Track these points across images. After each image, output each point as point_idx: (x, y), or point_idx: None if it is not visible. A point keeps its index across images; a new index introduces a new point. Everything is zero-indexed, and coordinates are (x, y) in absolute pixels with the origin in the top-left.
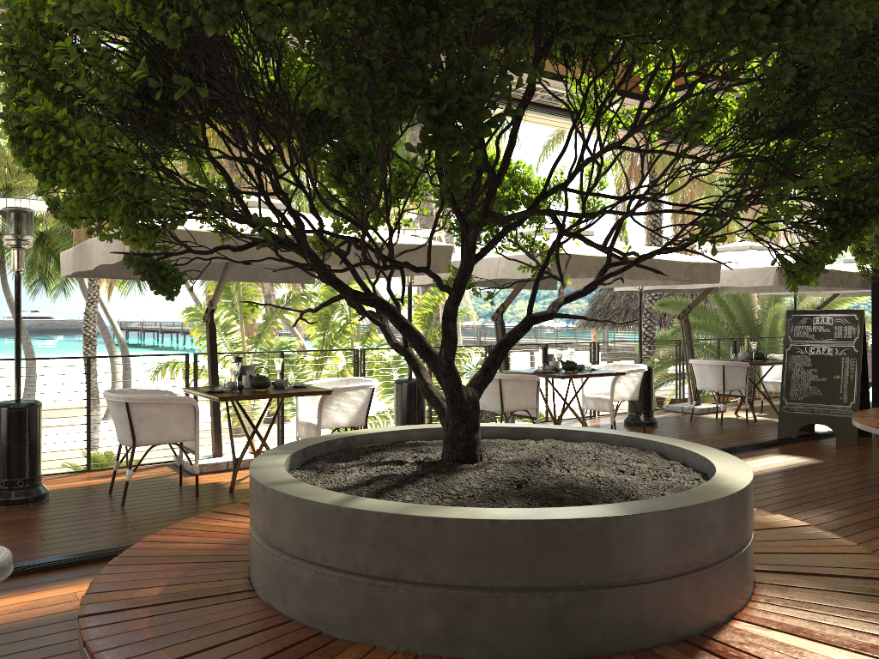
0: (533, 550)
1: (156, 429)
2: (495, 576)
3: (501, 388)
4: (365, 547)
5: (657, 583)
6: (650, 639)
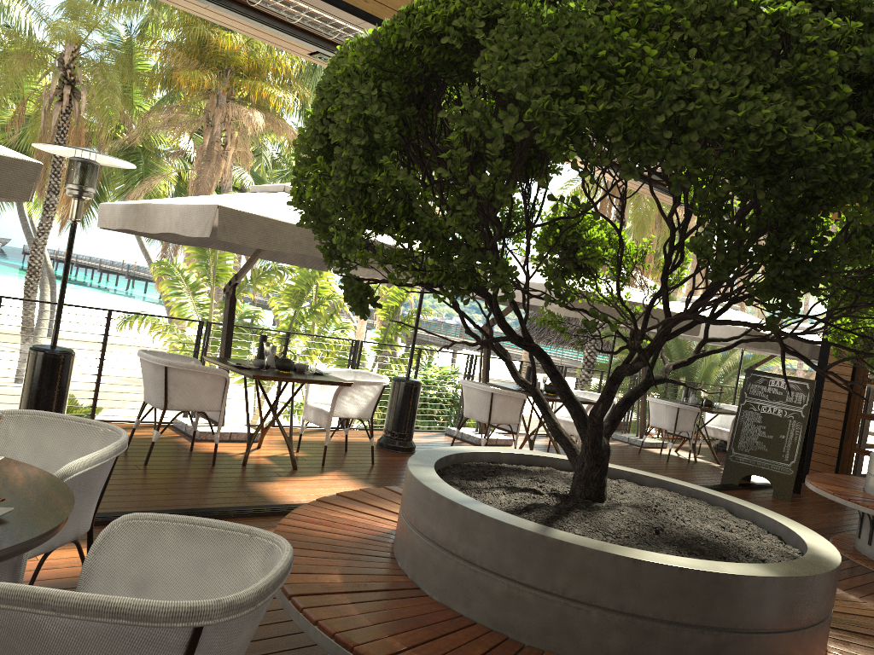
0: (709, 596)
1: (188, 396)
2: (676, 612)
3: (492, 401)
4: (565, 573)
5: (789, 633)
6: None
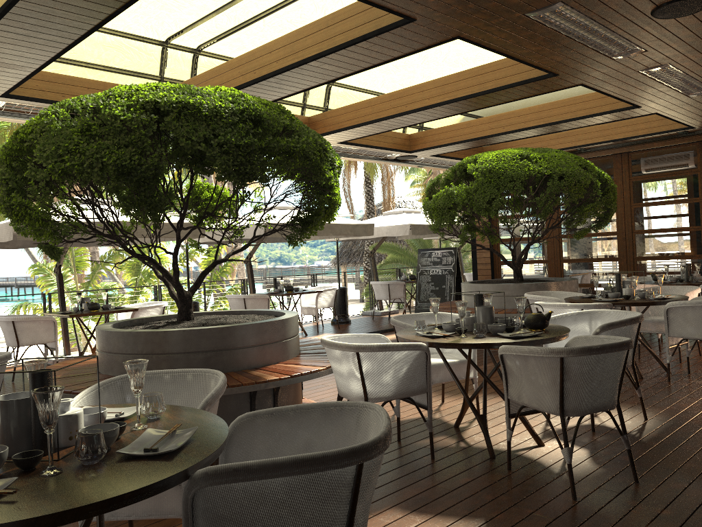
0: (198, 339)
1: (31, 336)
2: (185, 348)
3: (245, 303)
4: (141, 344)
5: (243, 348)
6: (241, 367)
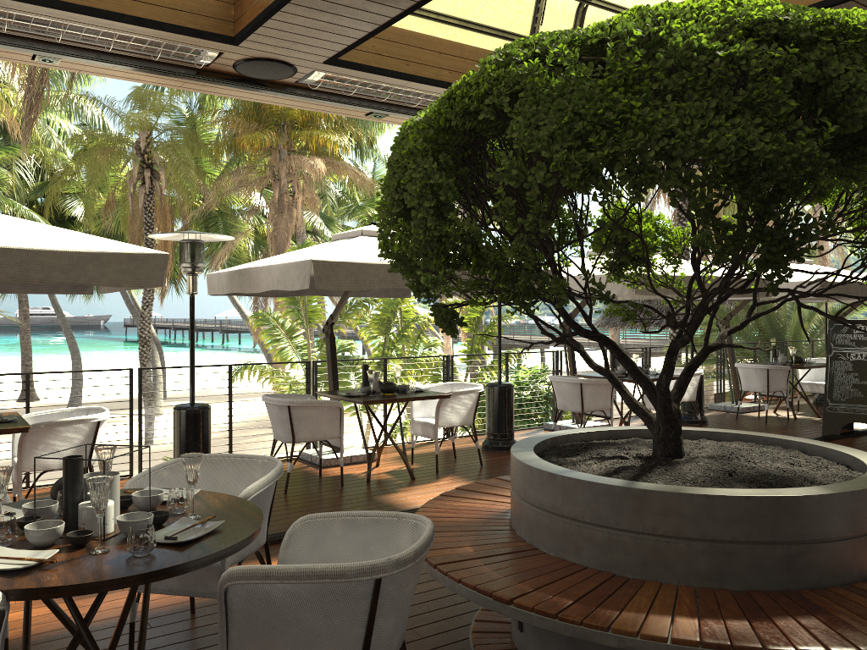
0: (775, 516)
1: (311, 428)
2: (749, 533)
3: (582, 391)
4: (652, 515)
5: (853, 539)
6: (848, 578)
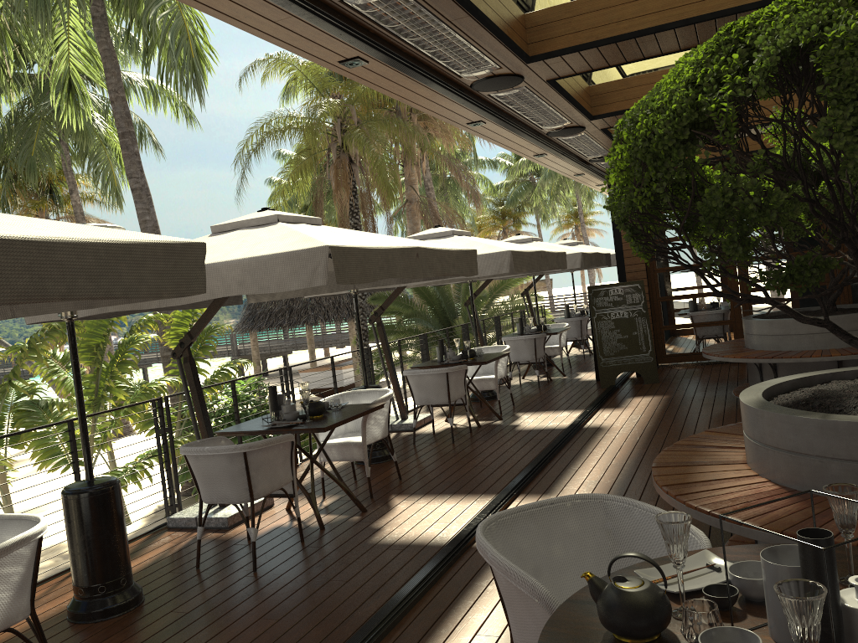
0: None
1: (269, 476)
2: None
3: (448, 380)
4: None
5: None
6: None
